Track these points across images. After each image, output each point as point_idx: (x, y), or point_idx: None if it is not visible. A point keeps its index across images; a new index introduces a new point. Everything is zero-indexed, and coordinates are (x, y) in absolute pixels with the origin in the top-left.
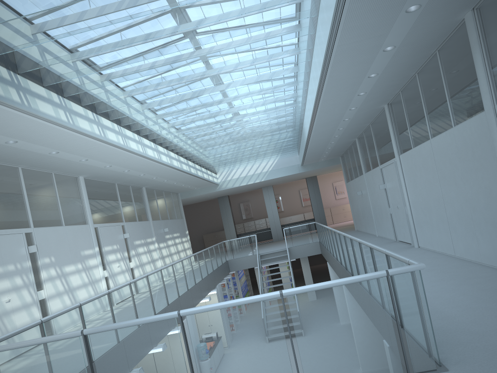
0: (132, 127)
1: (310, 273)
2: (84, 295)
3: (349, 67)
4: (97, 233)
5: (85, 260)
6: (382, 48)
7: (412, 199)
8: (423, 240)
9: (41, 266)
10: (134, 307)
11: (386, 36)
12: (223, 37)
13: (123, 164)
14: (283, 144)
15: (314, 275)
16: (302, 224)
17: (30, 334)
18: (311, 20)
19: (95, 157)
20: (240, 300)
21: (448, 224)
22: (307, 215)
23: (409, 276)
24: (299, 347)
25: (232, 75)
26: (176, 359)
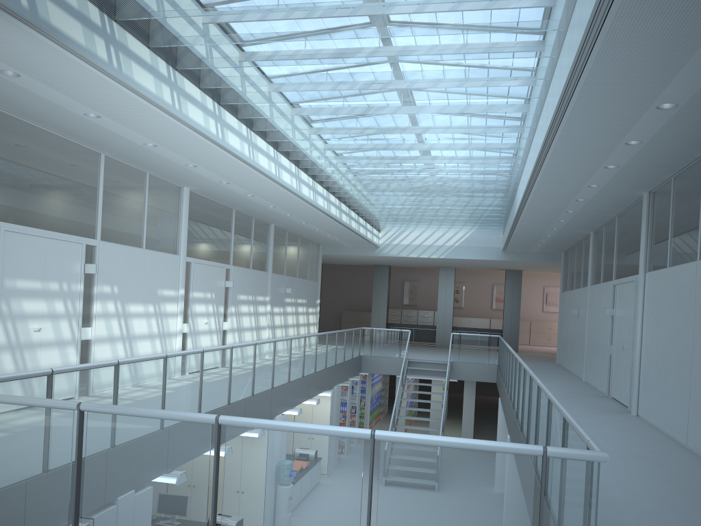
0: (268, 137)
1: (473, 406)
2: (146, 349)
3: (597, 120)
4: (189, 271)
5: (161, 303)
6: (656, 103)
7: (647, 342)
8: (647, 408)
9: (96, 295)
10: (200, 386)
11: (665, 85)
12: (415, 32)
13: (246, 185)
14: (482, 214)
15: (480, 409)
16: (483, 333)
17: (30, 385)
18: (557, 37)
19: (207, 165)
20: (309, 426)
21: (688, 395)
22: (495, 322)
23: (578, 466)
24: (378, 522)
25: (422, 94)
26: (196, 484)
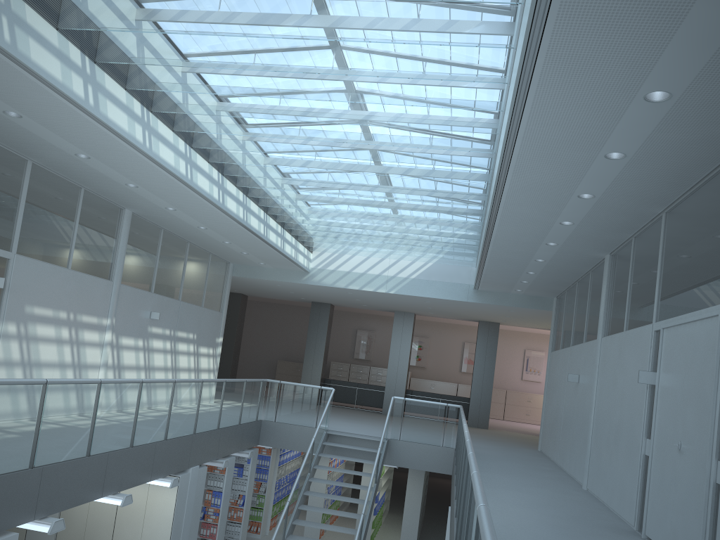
0: None
1: (419, 504)
2: None
3: None
4: None
5: None
6: None
7: None
8: None
9: None
10: None
11: None
12: None
13: None
14: (444, 221)
15: (436, 500)
16: (445, 401)
17: None
18: None
19: None
20: None
21: None
22: (463, 389)
23: None
24: None
25: None
26: None
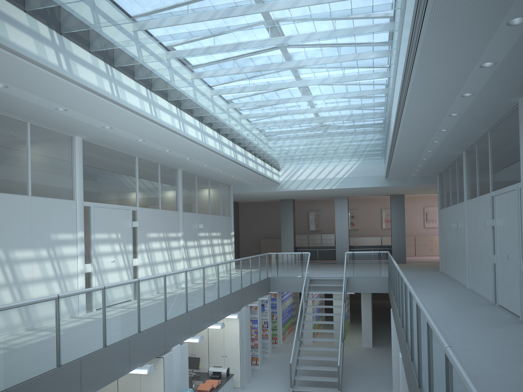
0: (136, 75)
1: (370, 313)
2: (41, 292)
3: None
4: (89, 215)
5: (56, 246)
6: None
7: None
8: None
9: None
10: (57, 335)
11: None
12: None
13: (129, 128)
14: (363, 145)
15: (378, 313)
16: (375, 249)
17: None
18: None
19: (75, 107)
20: None
21: None
22: (385, 239)
23: None
24: None
25: None
26: None
